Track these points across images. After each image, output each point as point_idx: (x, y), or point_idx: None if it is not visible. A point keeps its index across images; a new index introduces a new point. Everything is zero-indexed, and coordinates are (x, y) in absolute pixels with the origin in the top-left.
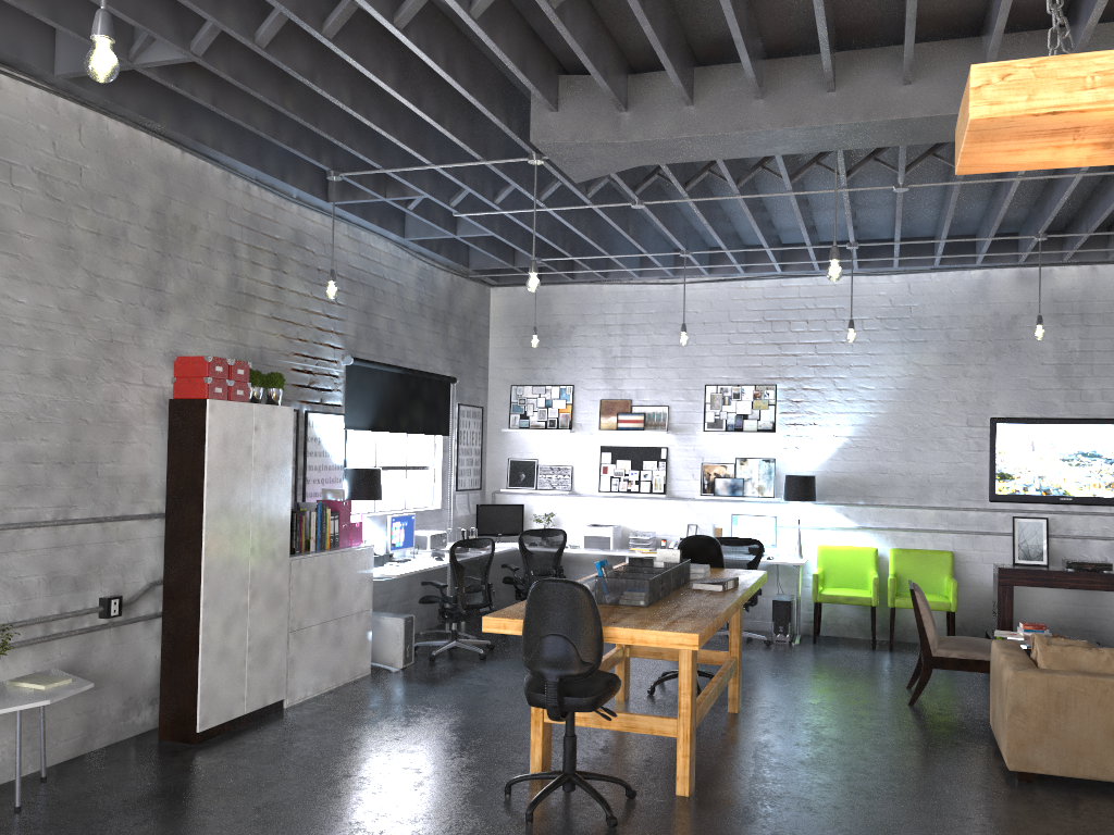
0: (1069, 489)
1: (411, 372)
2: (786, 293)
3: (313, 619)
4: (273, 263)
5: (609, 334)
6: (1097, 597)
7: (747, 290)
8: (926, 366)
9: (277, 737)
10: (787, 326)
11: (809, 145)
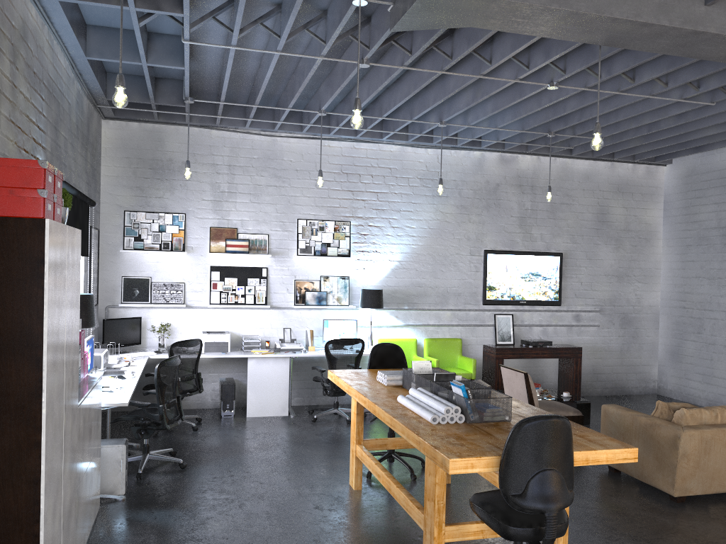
0: (525, 296)
1: (80, 194)
2: (357, 153)
3: (83, 468)
4: (11, 55)
5: (218, 172)
6: (535, 361)
7: (330, 148)
8: (447, 214)
9: None
10: (358, 178)
11: (611, 38)
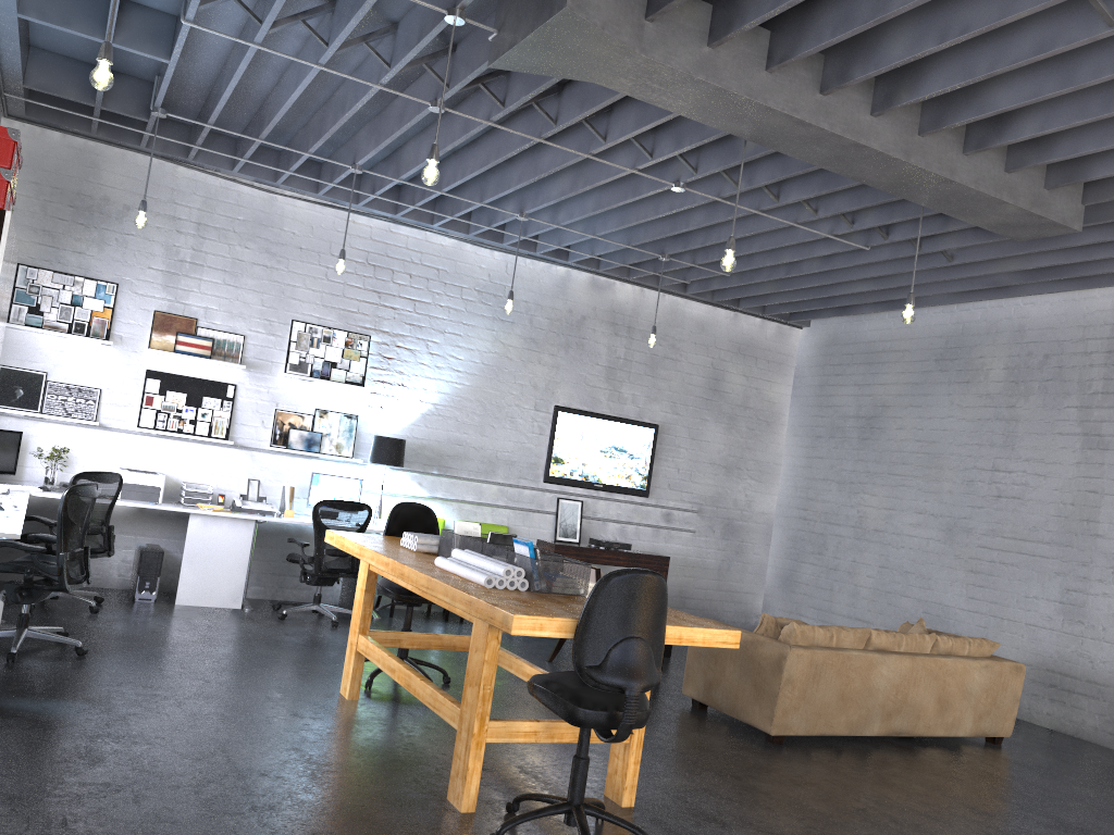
0: (602, 477)
1: None
2: (394, 239)
3: None
4: None
5: (179, 230)
6: (606, 571)
7: (355, 225)
8: (510, 347)
9: (22, 822)
10: (390, 276)
11: (761, 133)
